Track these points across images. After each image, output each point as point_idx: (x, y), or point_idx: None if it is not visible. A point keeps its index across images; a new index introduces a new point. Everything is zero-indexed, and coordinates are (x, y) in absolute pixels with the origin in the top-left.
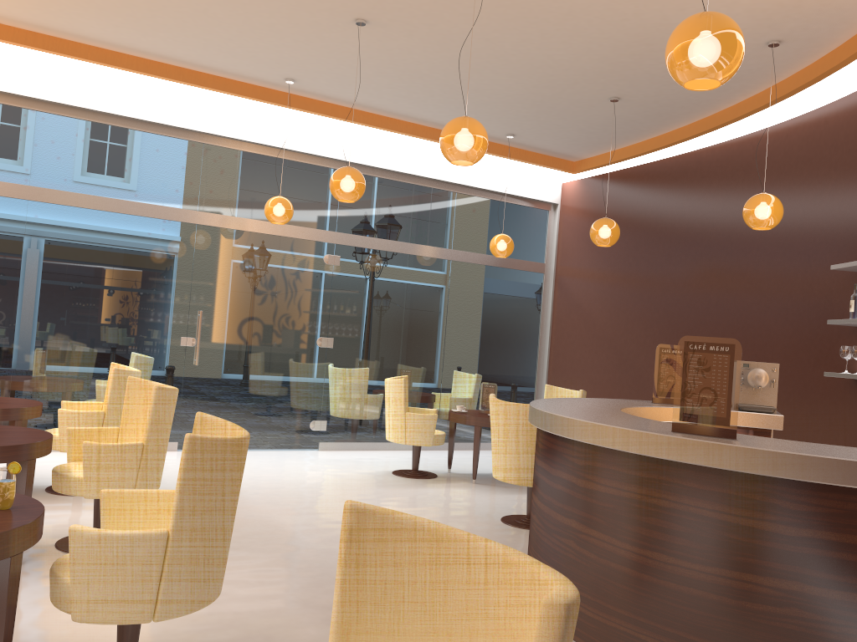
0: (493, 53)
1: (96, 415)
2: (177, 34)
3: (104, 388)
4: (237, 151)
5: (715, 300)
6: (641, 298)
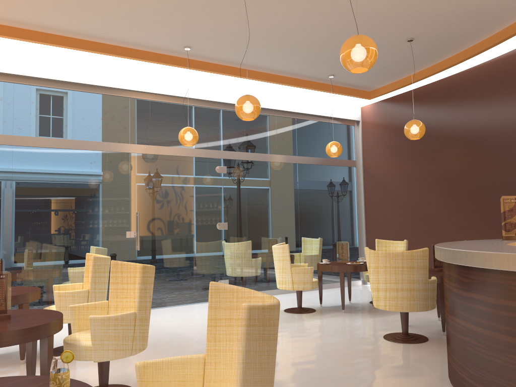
0: (334, 11)
1: (83, 293)
2: (112, 17)
3: (76, 273)
4: (152, 101)
5: (489, 169)
6: (430, 174)
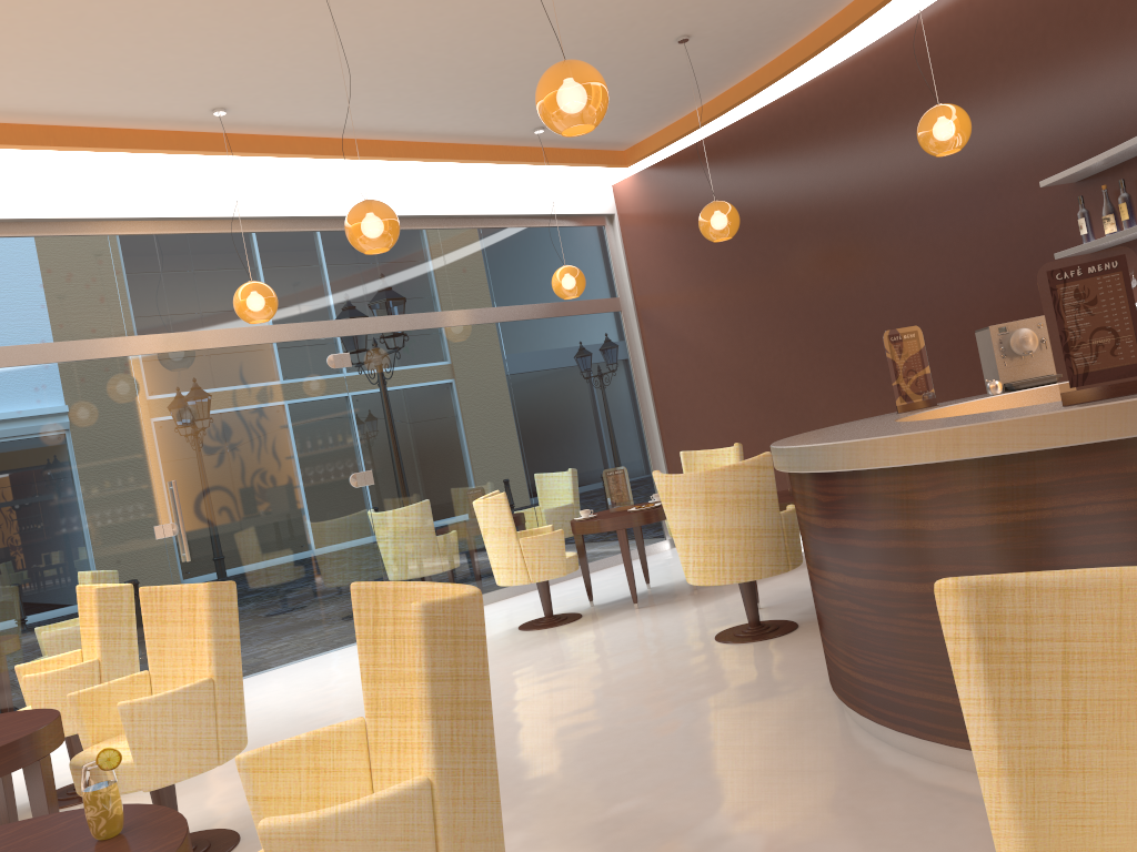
0: (519, 0)
1: (87, 669)
2: (38, 68)
3: (58, 634)
4: (161, 236)
5: (875, 278)
6: (768, 305)
